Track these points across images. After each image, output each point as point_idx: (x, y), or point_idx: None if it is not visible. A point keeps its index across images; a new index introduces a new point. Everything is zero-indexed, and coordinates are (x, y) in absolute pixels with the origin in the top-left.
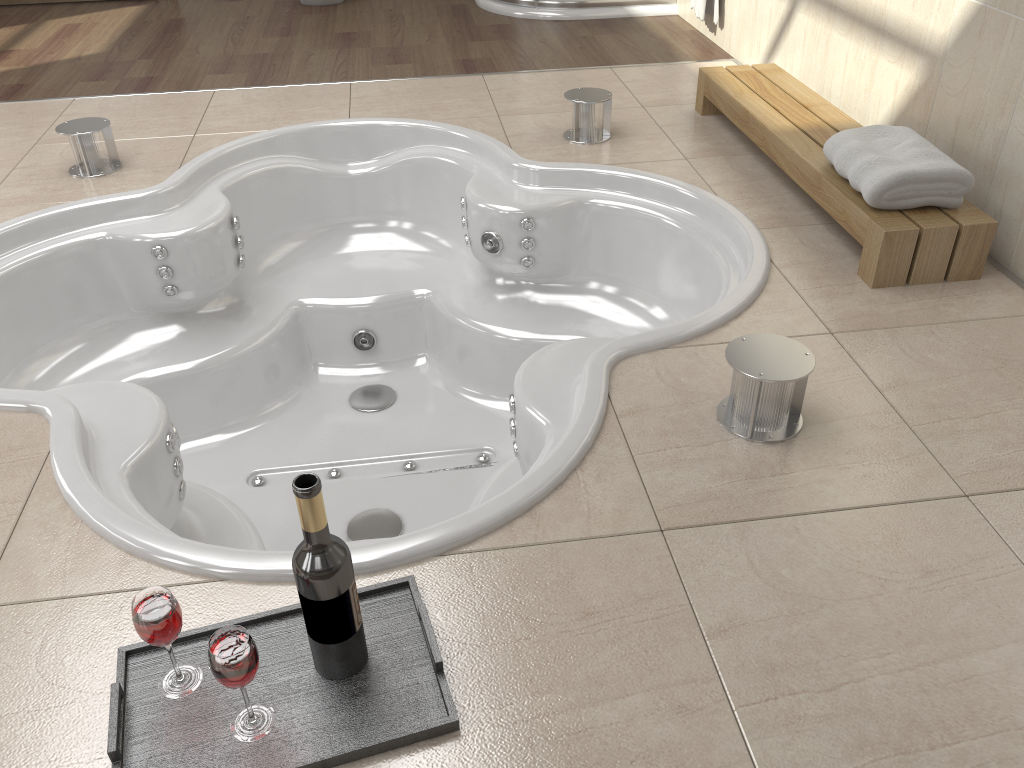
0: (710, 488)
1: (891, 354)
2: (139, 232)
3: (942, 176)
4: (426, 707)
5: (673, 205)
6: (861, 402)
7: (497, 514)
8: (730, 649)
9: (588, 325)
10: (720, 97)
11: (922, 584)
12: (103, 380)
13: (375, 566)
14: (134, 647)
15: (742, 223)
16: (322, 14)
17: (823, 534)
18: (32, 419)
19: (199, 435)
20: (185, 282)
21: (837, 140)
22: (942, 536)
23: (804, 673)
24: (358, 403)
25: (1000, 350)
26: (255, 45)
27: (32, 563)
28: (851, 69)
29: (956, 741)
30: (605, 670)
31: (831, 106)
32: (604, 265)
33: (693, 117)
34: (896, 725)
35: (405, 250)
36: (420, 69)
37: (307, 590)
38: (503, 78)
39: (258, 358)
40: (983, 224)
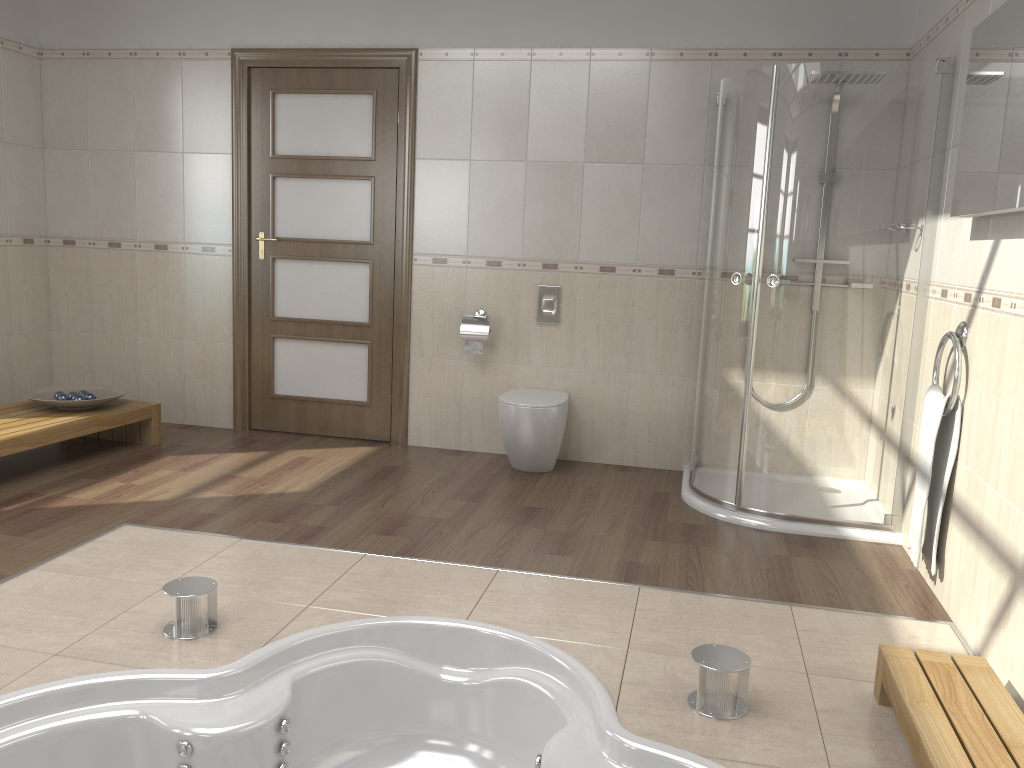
0: None
1: None
2: (174, 720)
3: None
4: None
5: None
6: None
7: None
8: None
9: None
10: (895, 695)
11: None
12: None
13: None
14: None
15: None
16: (523, 481)
17: None
18: None
19: None
20: None
21: None
22: None
23: None
24: None
25: None
26: (439, 506)
27: None
28: None
29: None
30: None
31: None
32: None
33: (866, 704)
34: None
35: None
36: (578, 566)
37: None
38: (660, 595)
39: None
40: None
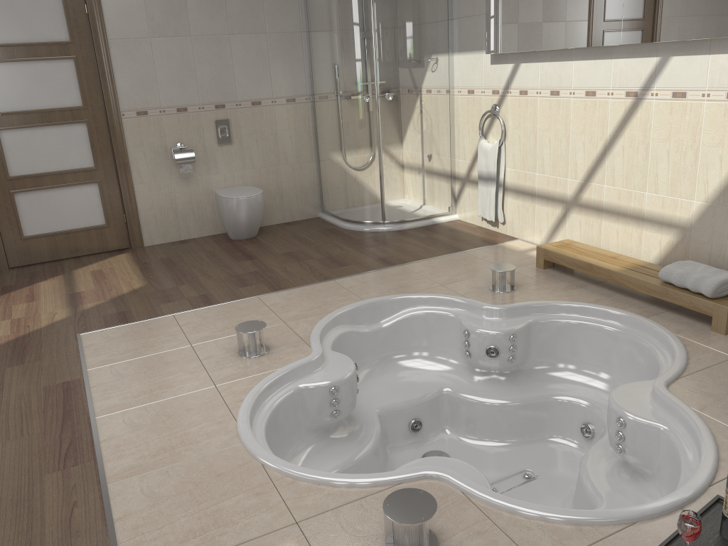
0: None
1: None
2: (320, 381)
3: None
4: None
5: (582, 315)
6: None
7: (714, 461)
8: None
9: (548, 387)
10: (561, 259)
11: None
12: None
13: (694, 496)
14: None
15: (637, 316)
16: (255, 243)
17: None
18: (430, 481)
19: None
20: (344, 406)
21: (668, 270)
22: None
23: None
24: None
25: None
26: (241, 267)
27: (537, 542)
28: (622, 237)
29: None
30: None
31: (624, 255)
32: (545, 353)
33: (540, 270)
34: None
35: (409, 369)
36: (362, 267)
37: None
38: (415, 265)
39: (379, 447)
40: None
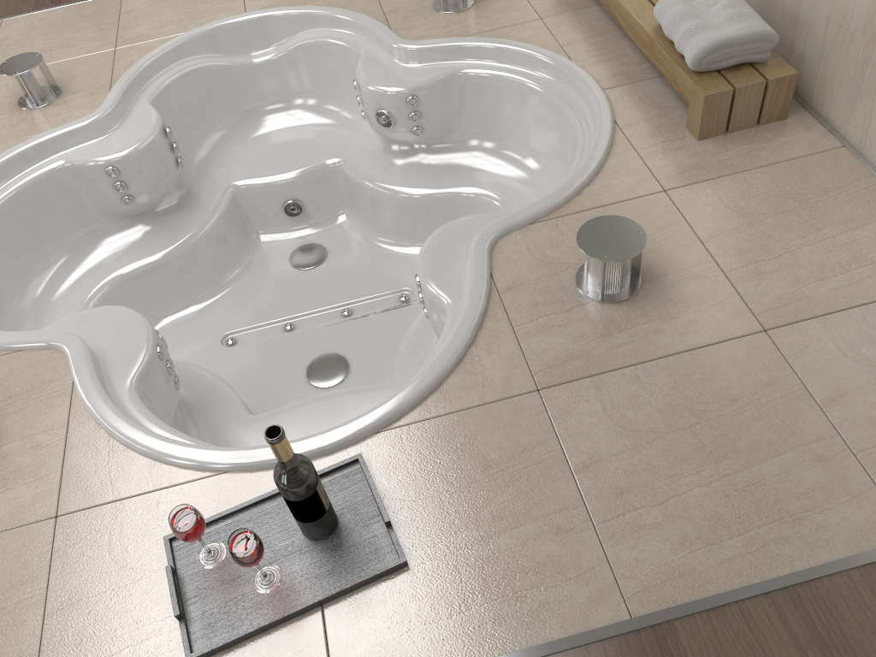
0: (573, 349)
1: (712, 205)
2: (91, 157)
3: (750, 39)
4: (383, 553)
5: (533, 69)
6: (687, 255)
7: (416, 394)
8: (591, 481)
9: (474, 176)
10: None
11: (729, 411)
12: (91, 281)
13: (332, 448)
14: (174, 535)
15: (590, 87)
16: None
17: (657, 378)
18: (53, 354)
19: (176, 309)
20: (138, 191)
21: (664, 5)
22: (745, 368)
23: (643, 492)
24: (297, 263)
25: (799, 190)
26: None
27: (85, 476)
28: None
29: (747, 530)
30: (504, 508)
31: None
32: (481, 123)
33: None
34: (707, 524)
35: (313, 122)
36: None
37: (288, 496)
38: None
39: (210, 241)
40: (786, 76)
